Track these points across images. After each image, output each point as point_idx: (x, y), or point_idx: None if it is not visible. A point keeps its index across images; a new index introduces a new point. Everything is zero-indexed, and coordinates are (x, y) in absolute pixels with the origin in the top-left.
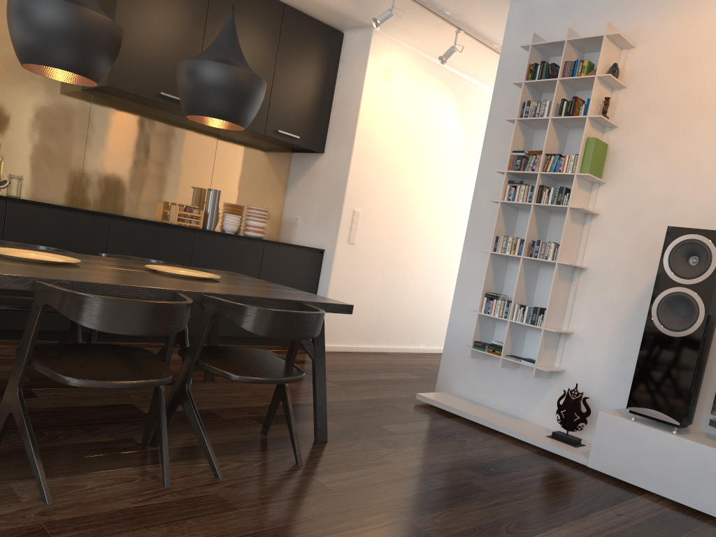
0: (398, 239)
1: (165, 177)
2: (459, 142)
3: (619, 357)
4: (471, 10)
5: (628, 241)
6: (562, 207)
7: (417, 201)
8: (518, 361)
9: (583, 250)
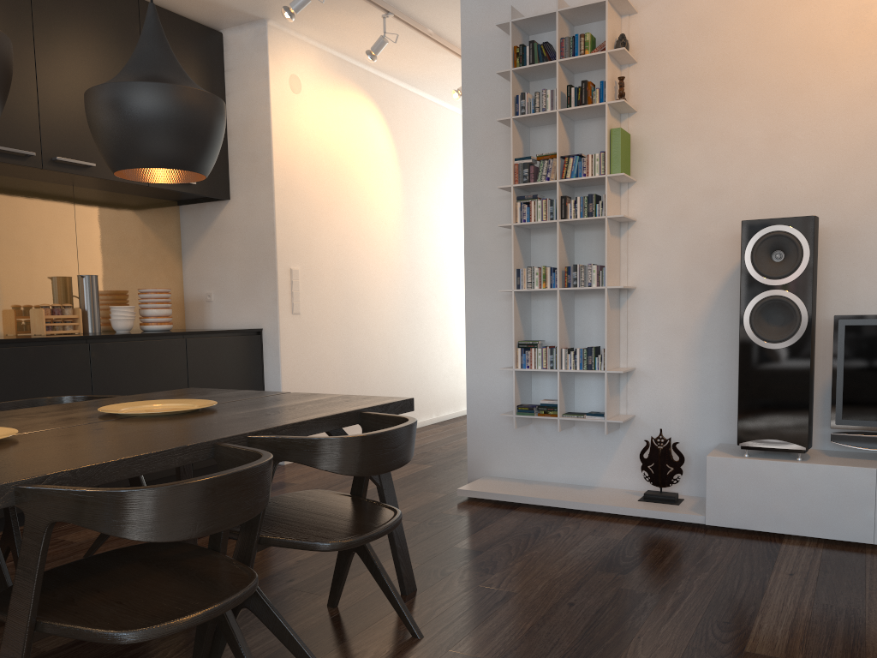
0: (348, 296)
1: (10, 271)
2: (392, 160)
3: (698, 386)
4: None
5: (679, 247)
6: (597, 219)
7: (360, 243)
8: (582, 419)
9: (626, 267)
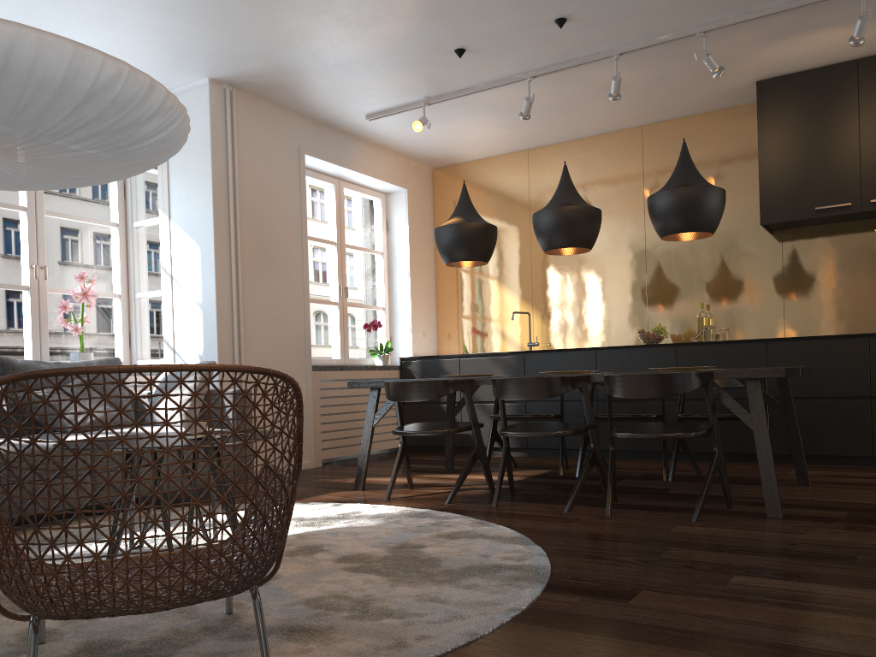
0: None
1: None
2: None
3: None
4: None
5: None
6: None
7: None
8: None
9: None
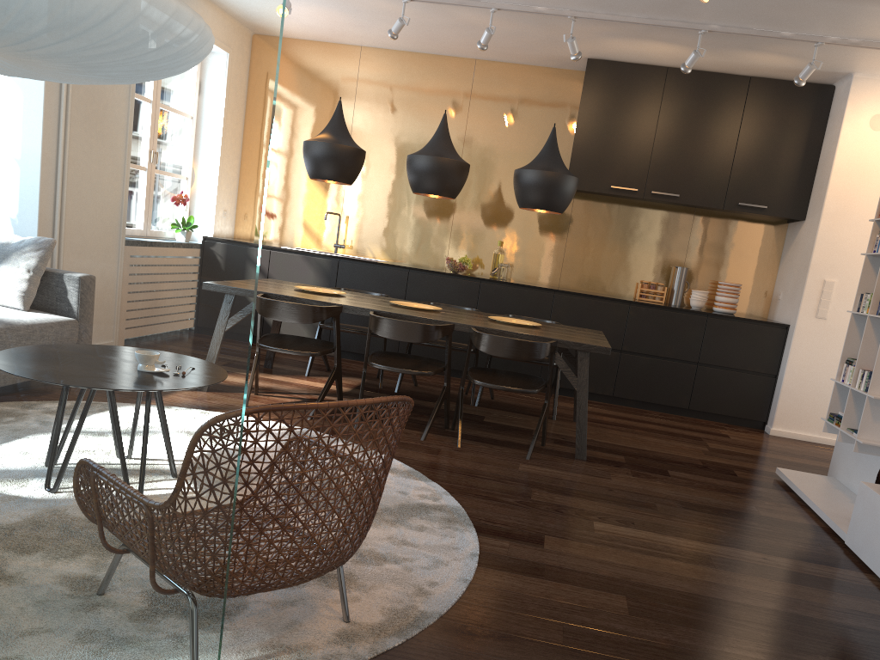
0: None
1: (636, 259)
2: None
3: None
4: None
5: None
6: None
7: None
8: (848, 433)
9: None
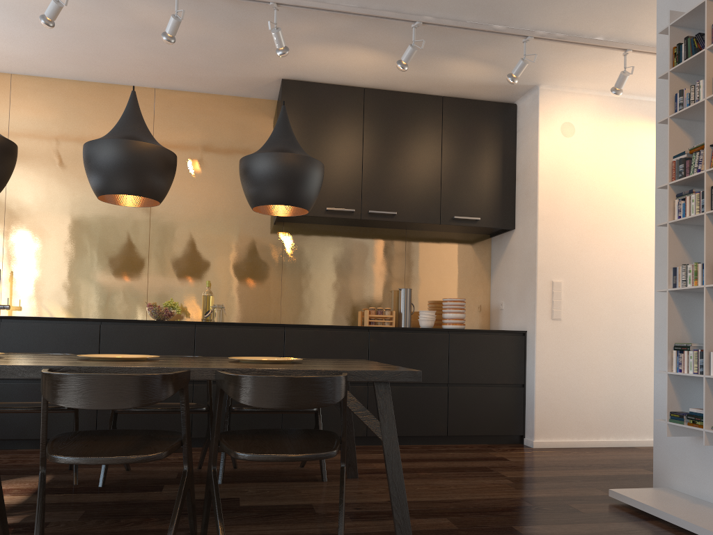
0: (624, 306)
1: (357, 286)
2: None
3: None
4: (622, 23)
5: None
6: None
7: (644, 258)
8: None
9: None
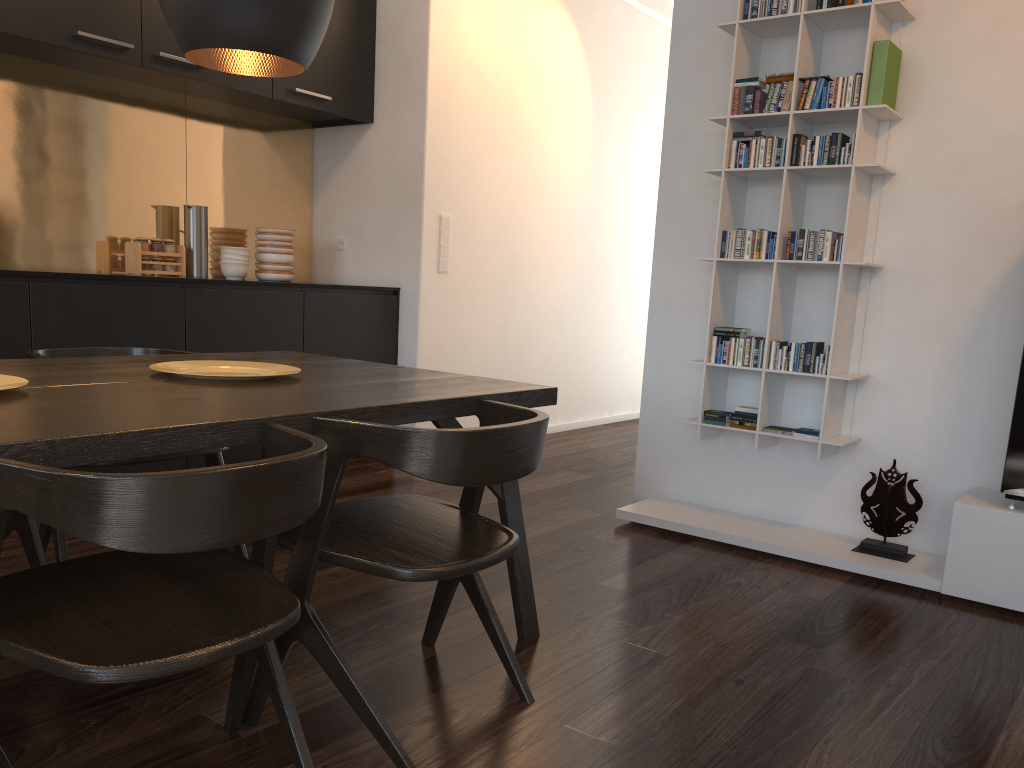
0: (510, 256)
1: (104, 194)
2: (582, 86)
3: (954, 407)
4: None
5: (952, 214)
6: (840, 168)
7: (532, 190)
8: (789, 436)
9: (873, 238)
